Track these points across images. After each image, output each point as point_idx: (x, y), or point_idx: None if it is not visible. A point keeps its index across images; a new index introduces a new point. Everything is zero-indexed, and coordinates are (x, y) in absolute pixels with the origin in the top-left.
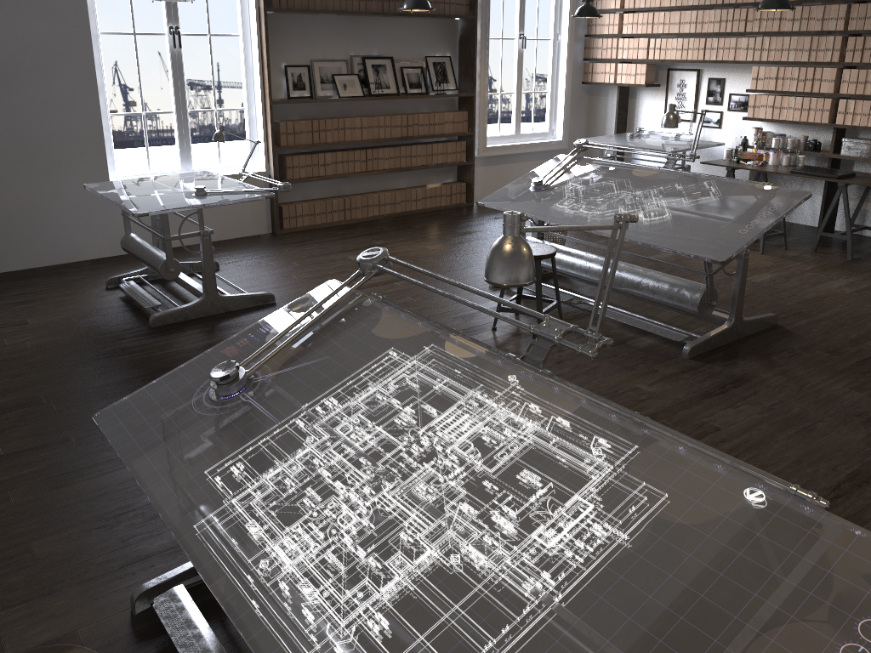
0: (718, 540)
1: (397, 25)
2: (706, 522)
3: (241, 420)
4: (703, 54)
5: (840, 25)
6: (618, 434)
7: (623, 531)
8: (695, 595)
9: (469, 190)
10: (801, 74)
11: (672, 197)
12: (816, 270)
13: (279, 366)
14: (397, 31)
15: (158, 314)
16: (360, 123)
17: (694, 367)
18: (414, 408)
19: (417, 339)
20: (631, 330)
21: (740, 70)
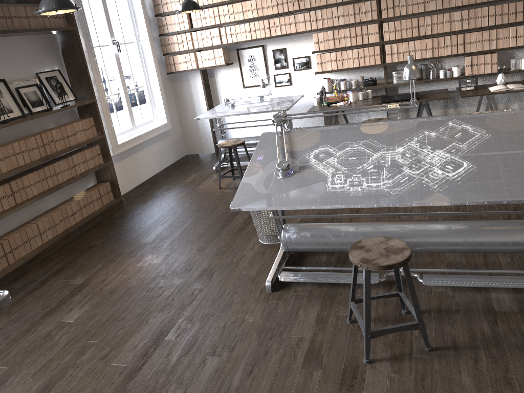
0: None
1: None
2: None
3: None
4: (269, 32)
5: None
6: None
7: None
8: None
9: (115, 187)
10: (352, 32)
11: (443, 145)
12: None
13: None
14: (0, 52)
15: None
16: None
17: None
18: None
19: None
20: (467, 289)
21: (296, 39)
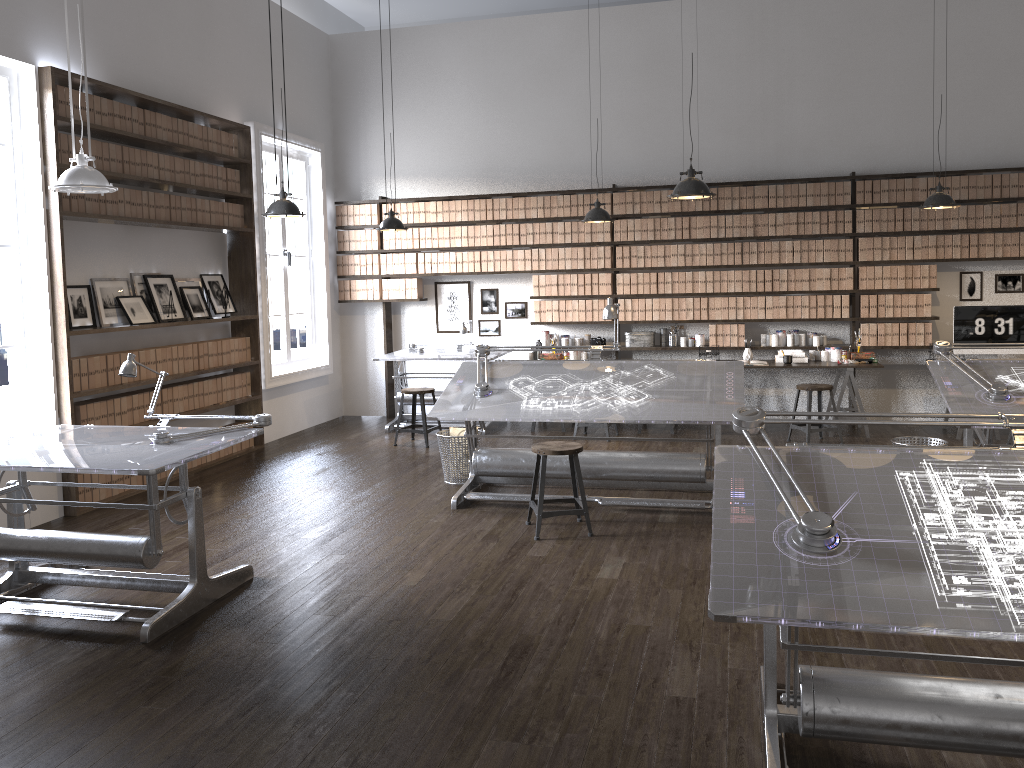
0: None
1: (173, 238)
2: None
3: (886, 553)
4: (479, 266)
5: (607, 237)
6: None
7: None
8: None
9: None
10: (580, 280)
11: (633, 381)
12: (669, 445)
13: (824, 511)
14: (173, 245)
15: (154, 619)
16: (154, 356)
17: None
18: (1008, 495)
19: (906, 459)
20: (641, 512)
21: (512, 279)
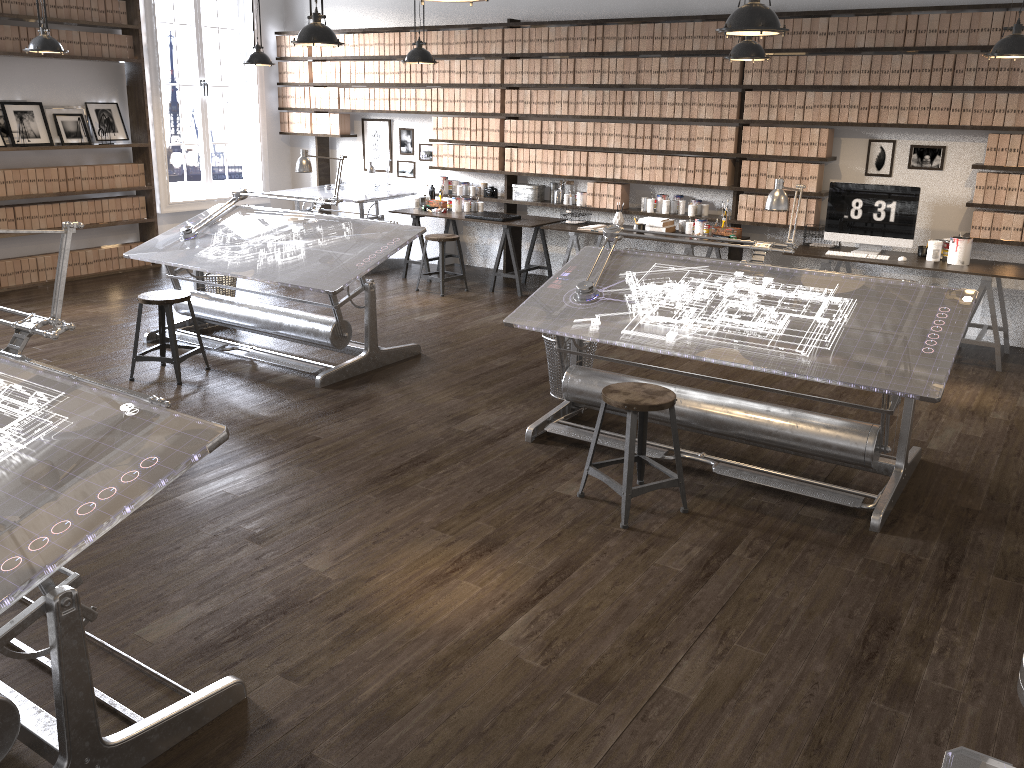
0: (84, 436)
1: (45, 68)
2: (83, 428)
3: None
4: (388, 105)
5: (498, 78)
6: (54, 387)
7: (22, 444)
8: (50, 468)
9: None
10: (473, 124)
11: (310, 239)
12: (484, 307)
13: None
14: (46, 74)
15: None
16: (3, 177)
17: (323, 394)
18: None
19: None
20: (278, 369)
21: (426, 120)
